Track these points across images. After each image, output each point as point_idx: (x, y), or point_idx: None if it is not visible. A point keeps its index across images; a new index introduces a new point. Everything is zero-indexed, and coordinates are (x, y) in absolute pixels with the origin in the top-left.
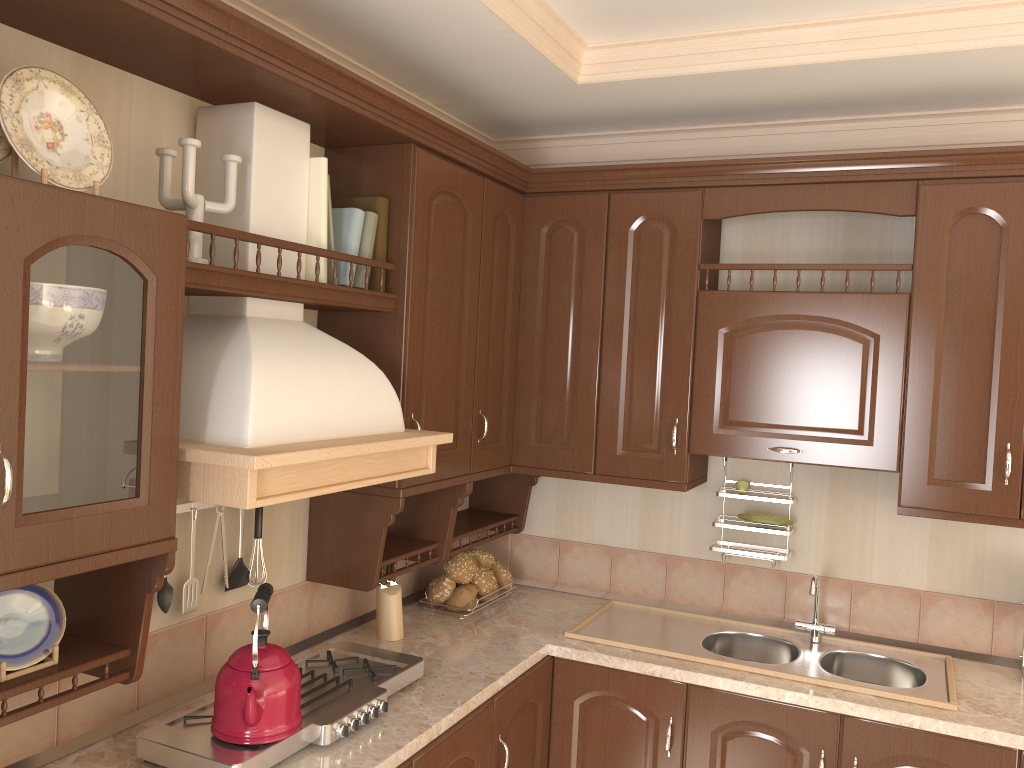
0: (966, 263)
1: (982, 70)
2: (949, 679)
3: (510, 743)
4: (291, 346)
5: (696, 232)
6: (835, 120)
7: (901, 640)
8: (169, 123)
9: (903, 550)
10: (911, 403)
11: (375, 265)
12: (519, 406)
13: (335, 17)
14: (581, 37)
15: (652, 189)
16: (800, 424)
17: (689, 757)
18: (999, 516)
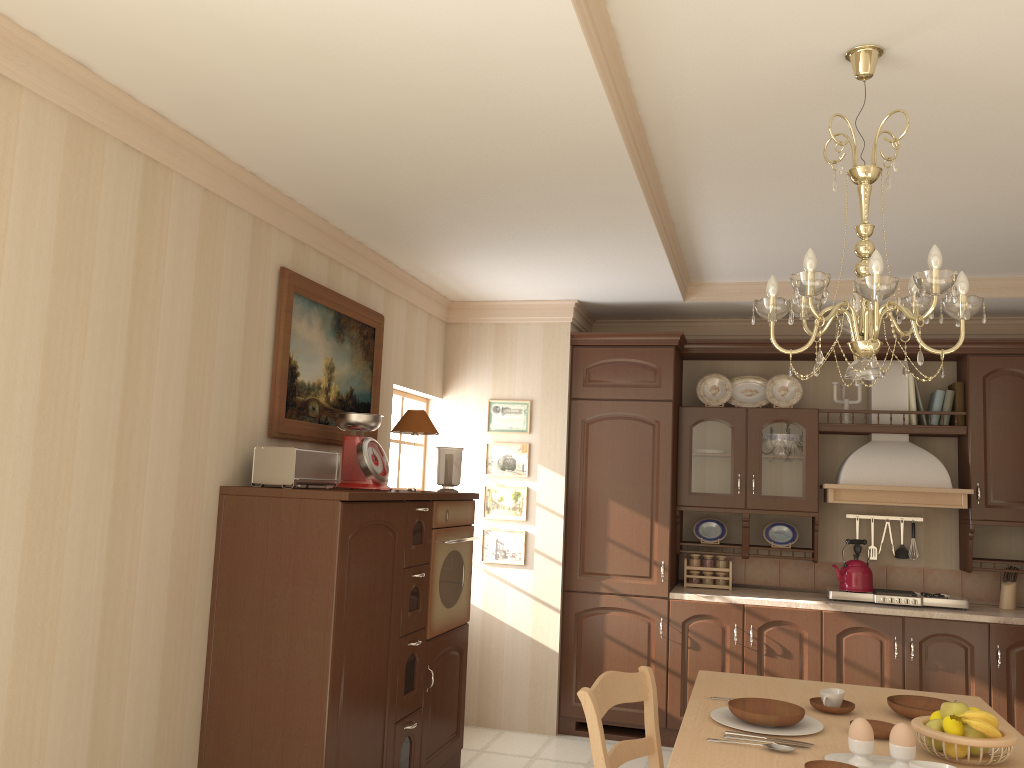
0: None
1: None
2: None
3: (1016, 657)
4: (881, 450)
5: None
6: None
7: None
8: None
9: None
10: None
11: (947, 413)
12: None
13: None
14: None
15: None
16: None
17: None
18: None
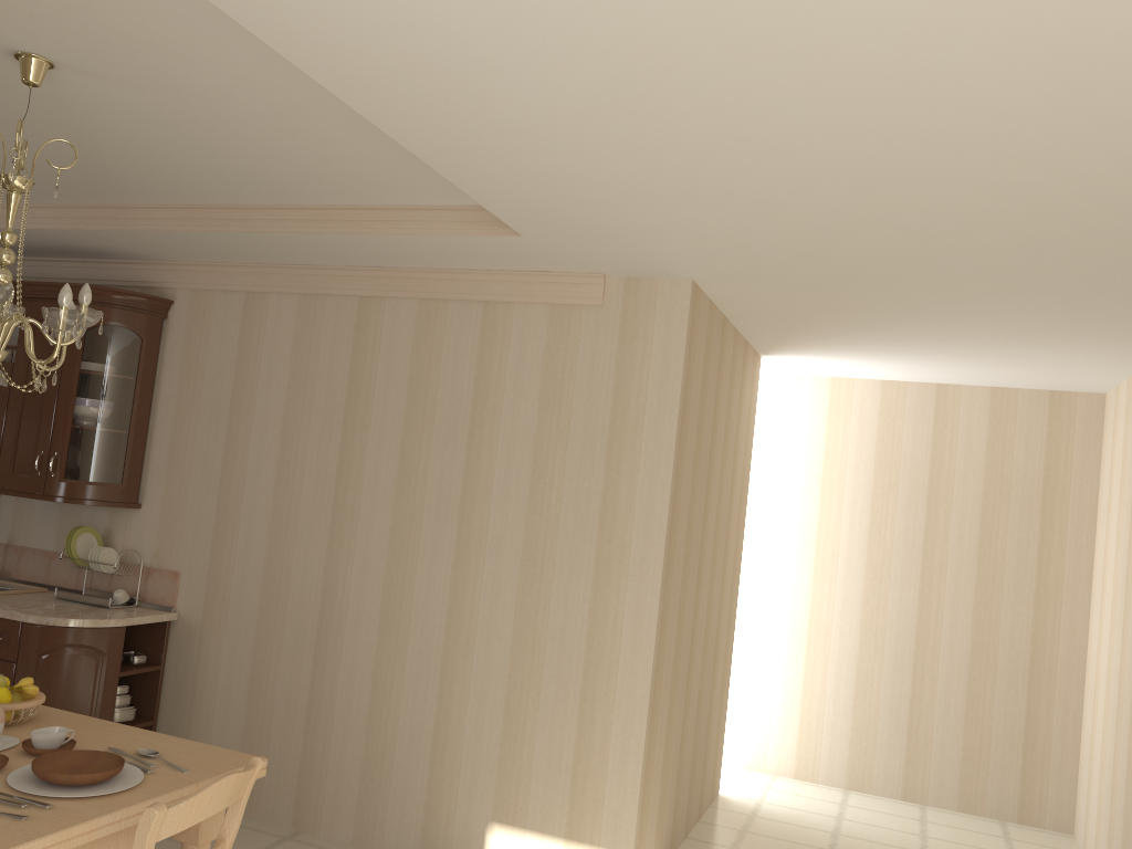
0: (39, 347)
1: (36, 239)
2: (4, 590)
3: None
4: None
5: None
6: (37, 259)
7: (37, 582)
8: None
9: (46, 526)
10: (7, 427)
11: None
12: None
13: None
14: None
15: None
16: None
17: None
18: (35, 493)
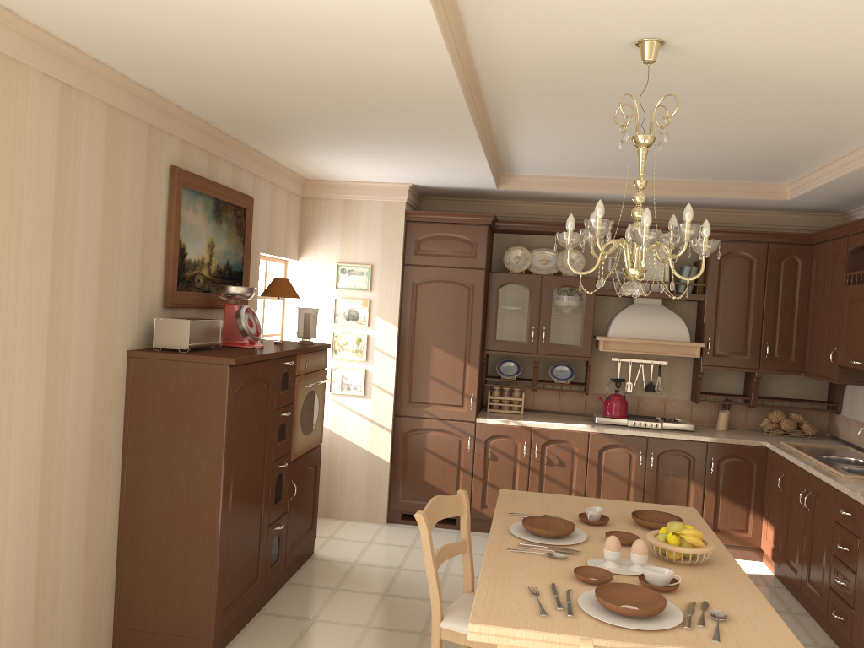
0: None
1: None
2: None
3: (724, 466)
4: (641, 311)
5: (843, 257)
6: None
7: None
8: None
9: None
10: None
11: (691, 284)
12: (805, 344)
13: (678, 204)
14: (776, 184)
15: (838, 238)
16: (860, 349)
17: (784, 491)
18: None
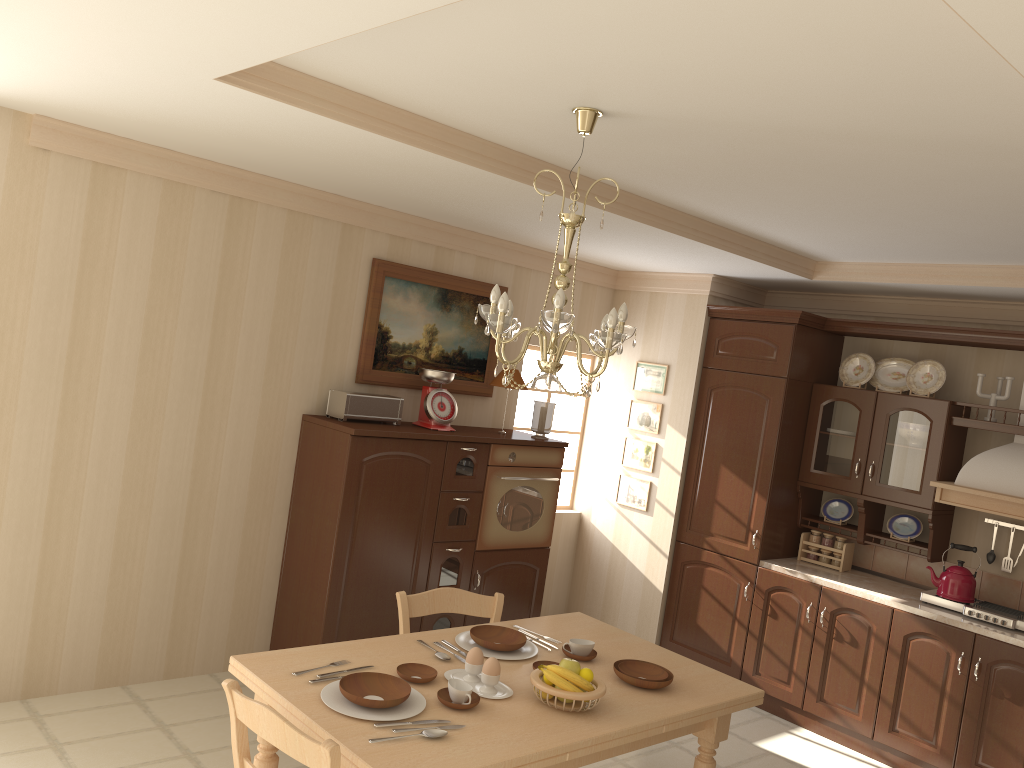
0: None
1: None
2: None
3: None
4: (1013, 454)
5: None
6: None
7: None
8: (1023, 365)
9: None
10: None
11: None
12: None
13: None
14: None
15: None
16: None
17: None
18: None
